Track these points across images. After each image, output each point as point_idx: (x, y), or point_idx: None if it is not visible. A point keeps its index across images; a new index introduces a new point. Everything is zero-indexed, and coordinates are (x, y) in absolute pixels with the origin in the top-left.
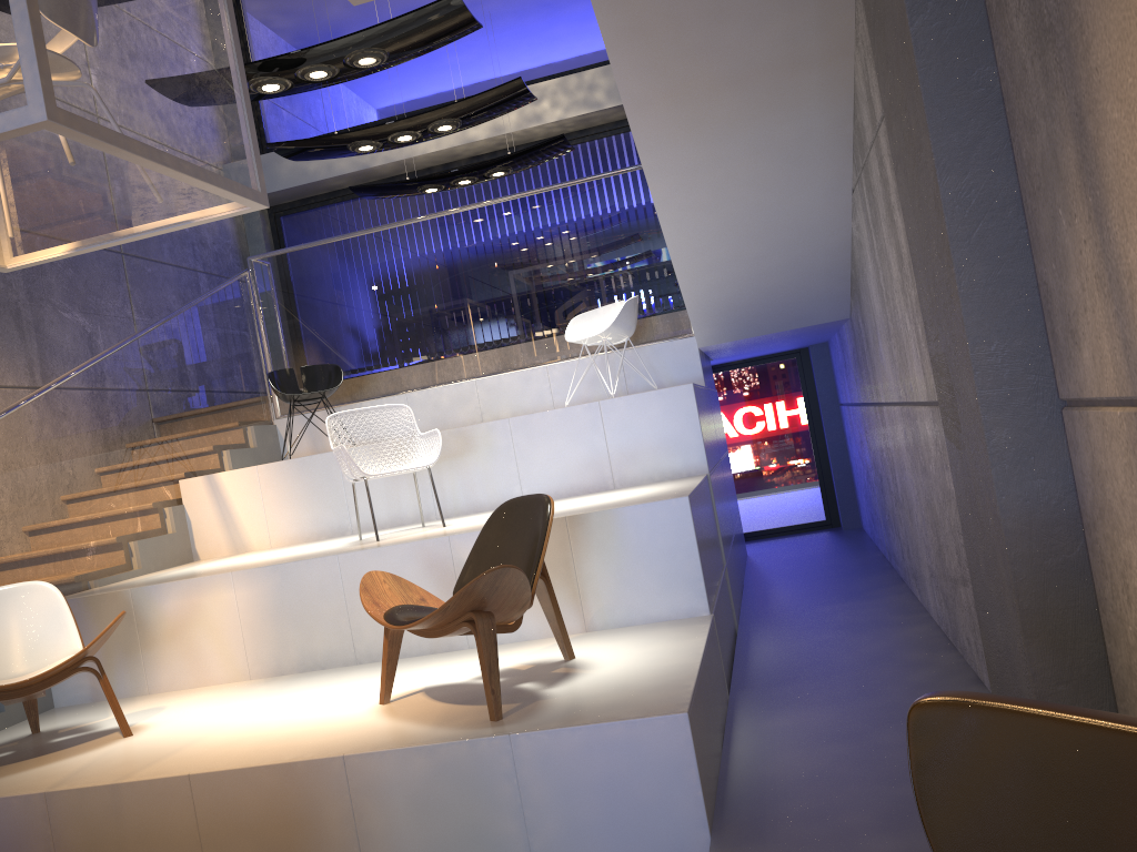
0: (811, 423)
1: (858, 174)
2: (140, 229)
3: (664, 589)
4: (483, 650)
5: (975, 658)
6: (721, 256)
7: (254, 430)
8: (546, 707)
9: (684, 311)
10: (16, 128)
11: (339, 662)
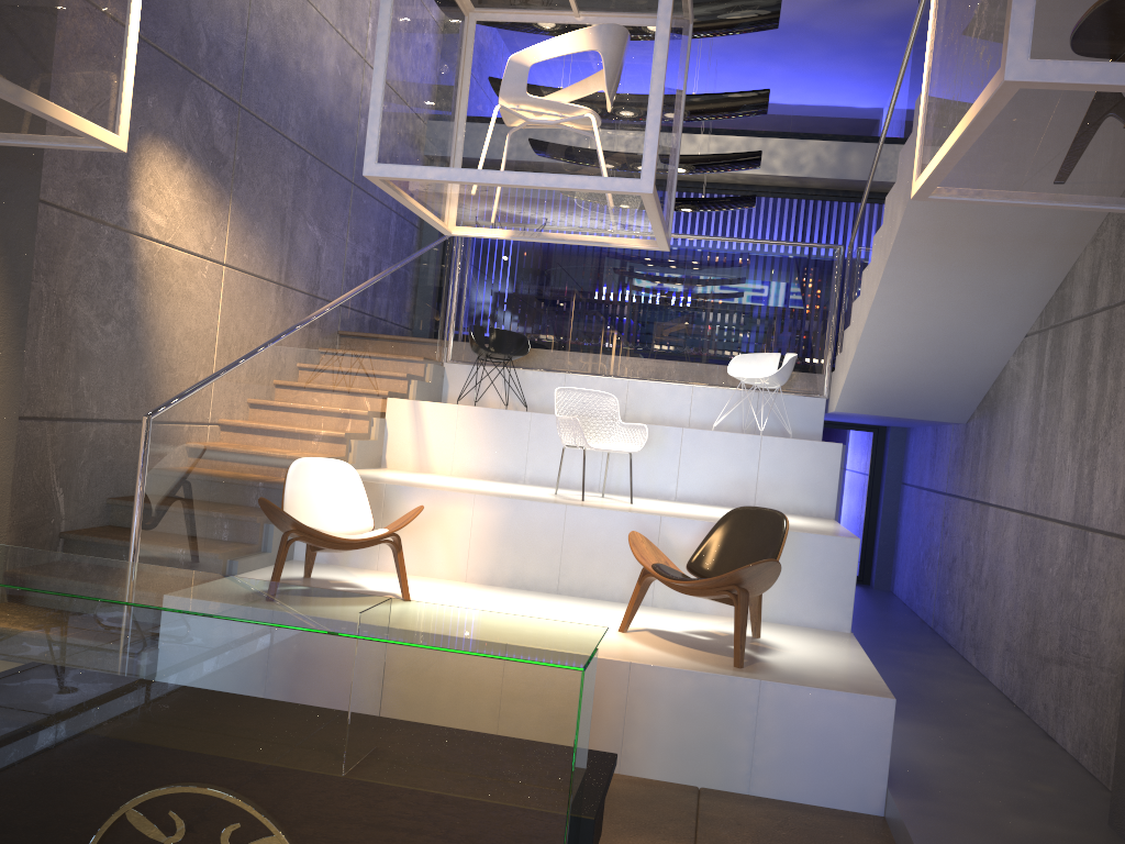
0: (870, 491)
1: (1042, 328)
2: (572, 239)
3: (820, 604)
4: (740, 615)
5: (1050, 720)
6: (897, 351)
7: (433, 368)
8: (772, 668)
9: (822, 375)
10: (627, 191)
11: (542, 588)
